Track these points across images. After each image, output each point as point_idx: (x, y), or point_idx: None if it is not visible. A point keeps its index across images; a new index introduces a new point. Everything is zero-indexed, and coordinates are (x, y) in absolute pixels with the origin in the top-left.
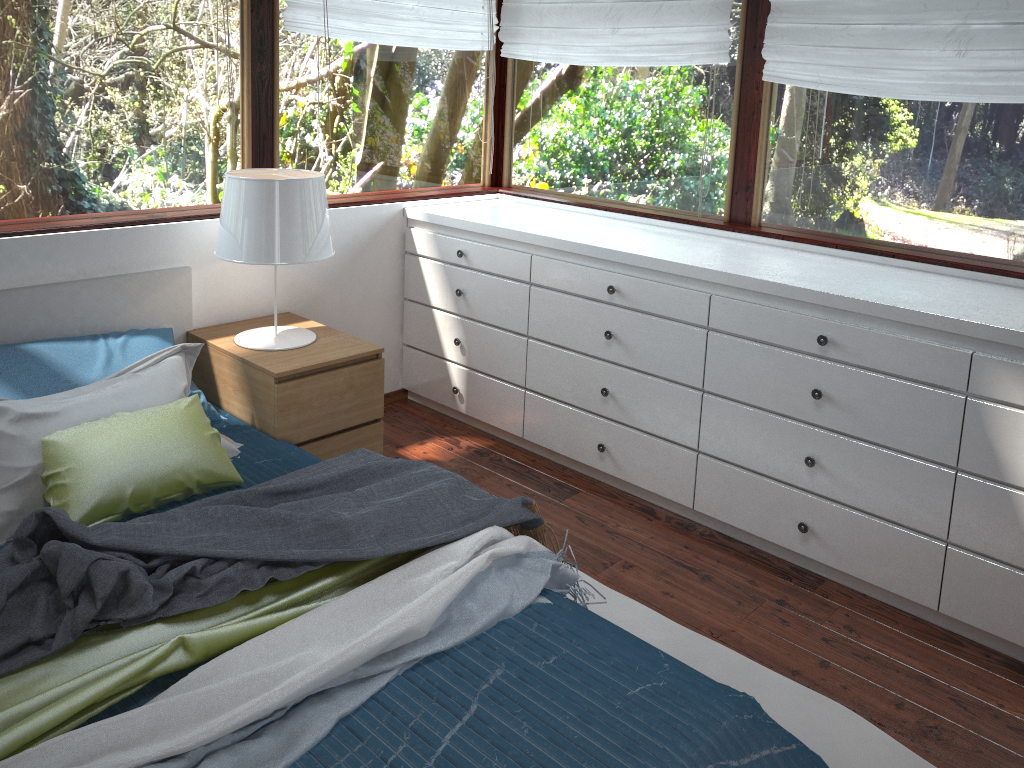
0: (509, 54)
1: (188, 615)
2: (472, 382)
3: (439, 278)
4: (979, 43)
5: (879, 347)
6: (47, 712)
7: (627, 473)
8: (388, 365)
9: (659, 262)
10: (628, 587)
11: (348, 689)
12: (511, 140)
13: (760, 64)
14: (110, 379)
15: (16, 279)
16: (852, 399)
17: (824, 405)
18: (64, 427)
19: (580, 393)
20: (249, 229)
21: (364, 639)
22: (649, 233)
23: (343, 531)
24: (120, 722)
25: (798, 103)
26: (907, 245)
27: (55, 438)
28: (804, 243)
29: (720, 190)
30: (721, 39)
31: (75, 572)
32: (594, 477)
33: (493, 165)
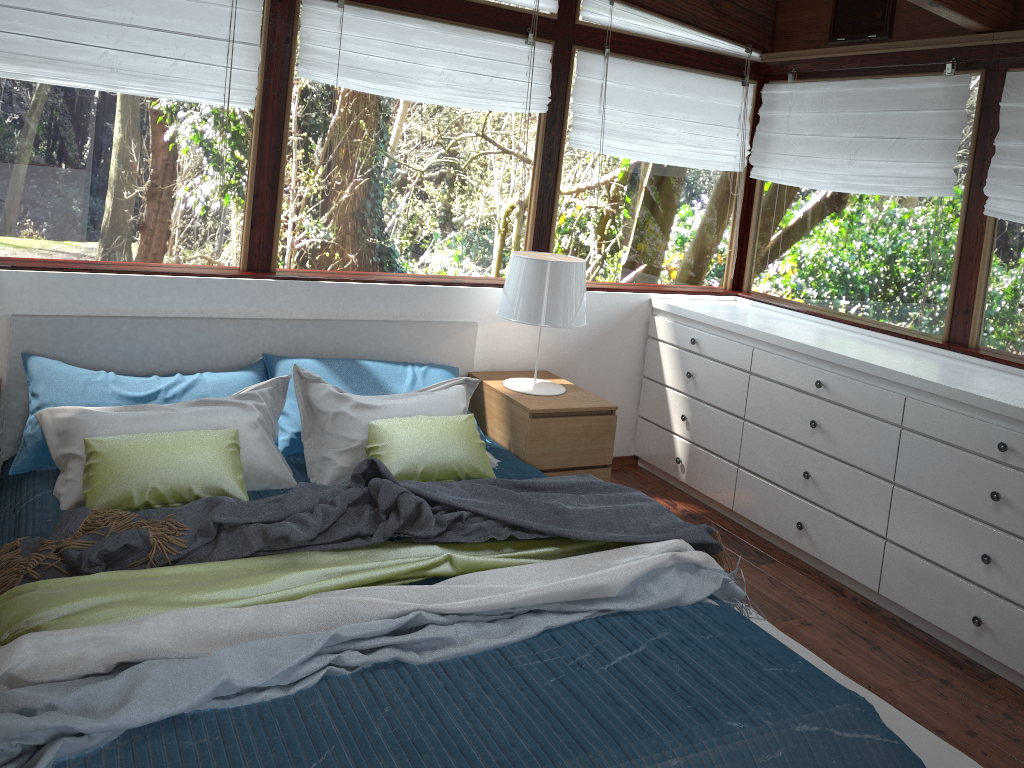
0: (757, 176)
1: (454, 545)
2: (693, 455)
3: (674, 361)
4: None
5: None
6: (367, 572)
7: (821, 552)
8: (623, 432)
9: (862, 364)
10: (801, 638)
11: (555, 614)
12: (753, 251)
13: (984, 200)
14: (414, 392)
15: (360, 313)
16: None
17: (1002, 508)
18: (383, 417)
19: (785, 474)
20: (524, 296)
21: (570, 581)
22: (865, 342)
23: (565, 517)
24: (409, 589)
25: (1019, 238)
26: None
27: (377, 423)
28: (1015, 367)
29: (941, 311)
30: (947, 175)
31: (389, 497)
32: (792, 554)
33: (735, 271)
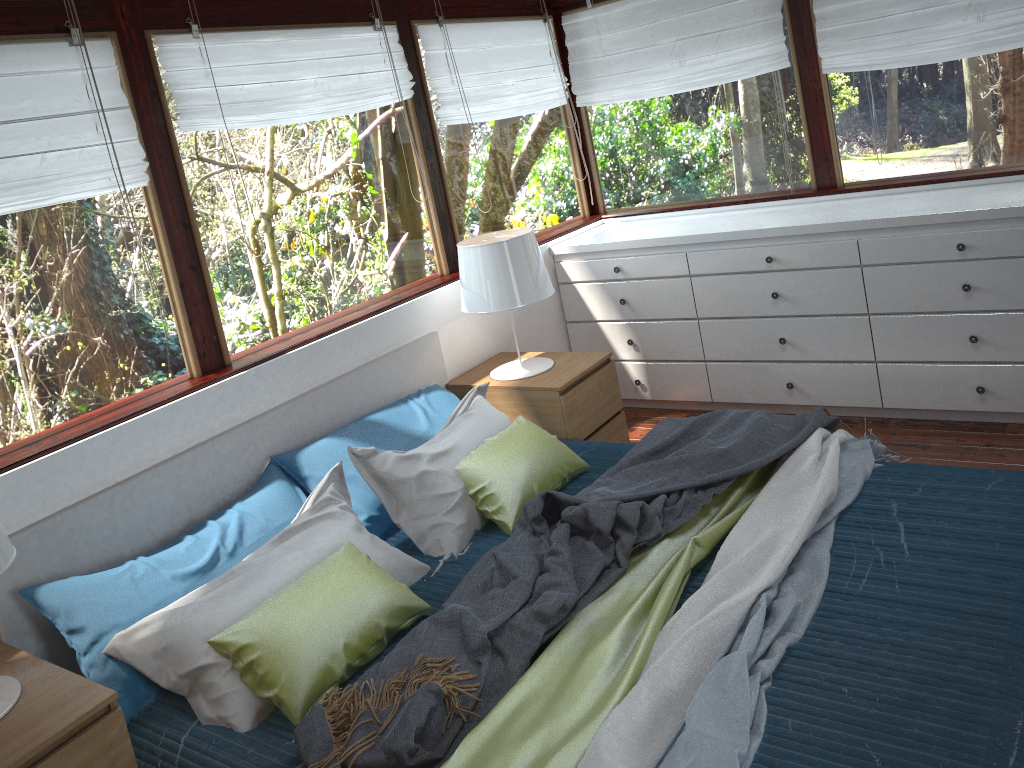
0: (585, 103)
1: (678, 530)
2: (651, 371)
3: (598, 295)
4: (992, 9)
5: (1006, 239)
6: (666, 592)
7: (817, 399)
8: None
9: (806, 227)
10: None
11: (817, 537)
12: (598, 173)
13: (813, 62)
14: (454, 421)
15: (336, 370)
16: (994, 283)
17: (973, 294)
18: (462, 457)
19: (758, 349)
20: (499, 283)
21: (815, 502)
22: (765, 213)
23: (729, 457)
24: (711, 585)
25: (853, 84)
26: (970, 169)
27: (465, 465)
28: (890, 188)
29: (803, 166)
30: (779, 50)
31: (608, 516)
32: (785, 412)
33: (587, 198)
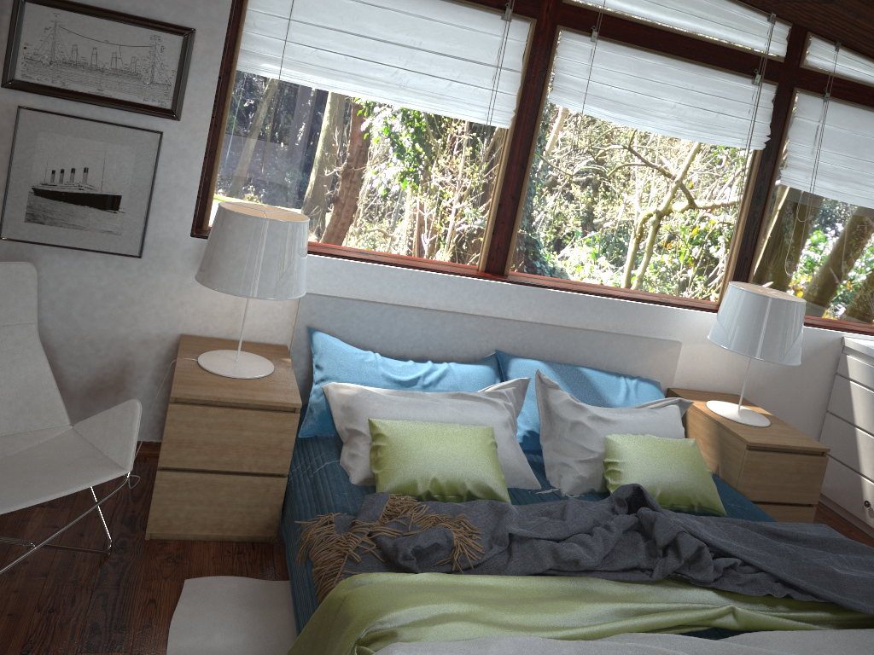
0: None
1: (729, 594)
2: None
3: (868, 403)
4: None
5: None
6: (663, 616)
7: None
8: None
9: None
10: None
11: None
12: None
13: None
14: (637, 408)
15: (579, 322)
16: None
17: None
18: (617, 432)
19: None
20: (744, 328)
21: None
22: None
23: (837, 582)
24: (707, 644)
25: None
26: None
27: (613, 438)
28: None
29: None
30: None
31: (668, 534)
32: None
33: None
